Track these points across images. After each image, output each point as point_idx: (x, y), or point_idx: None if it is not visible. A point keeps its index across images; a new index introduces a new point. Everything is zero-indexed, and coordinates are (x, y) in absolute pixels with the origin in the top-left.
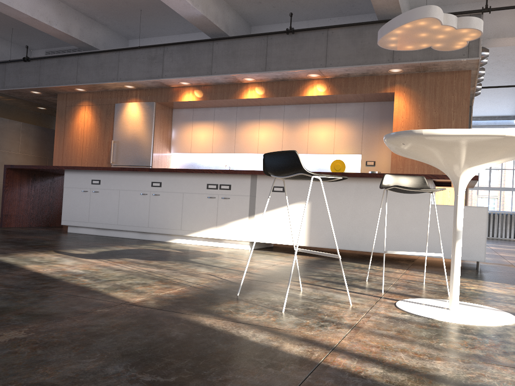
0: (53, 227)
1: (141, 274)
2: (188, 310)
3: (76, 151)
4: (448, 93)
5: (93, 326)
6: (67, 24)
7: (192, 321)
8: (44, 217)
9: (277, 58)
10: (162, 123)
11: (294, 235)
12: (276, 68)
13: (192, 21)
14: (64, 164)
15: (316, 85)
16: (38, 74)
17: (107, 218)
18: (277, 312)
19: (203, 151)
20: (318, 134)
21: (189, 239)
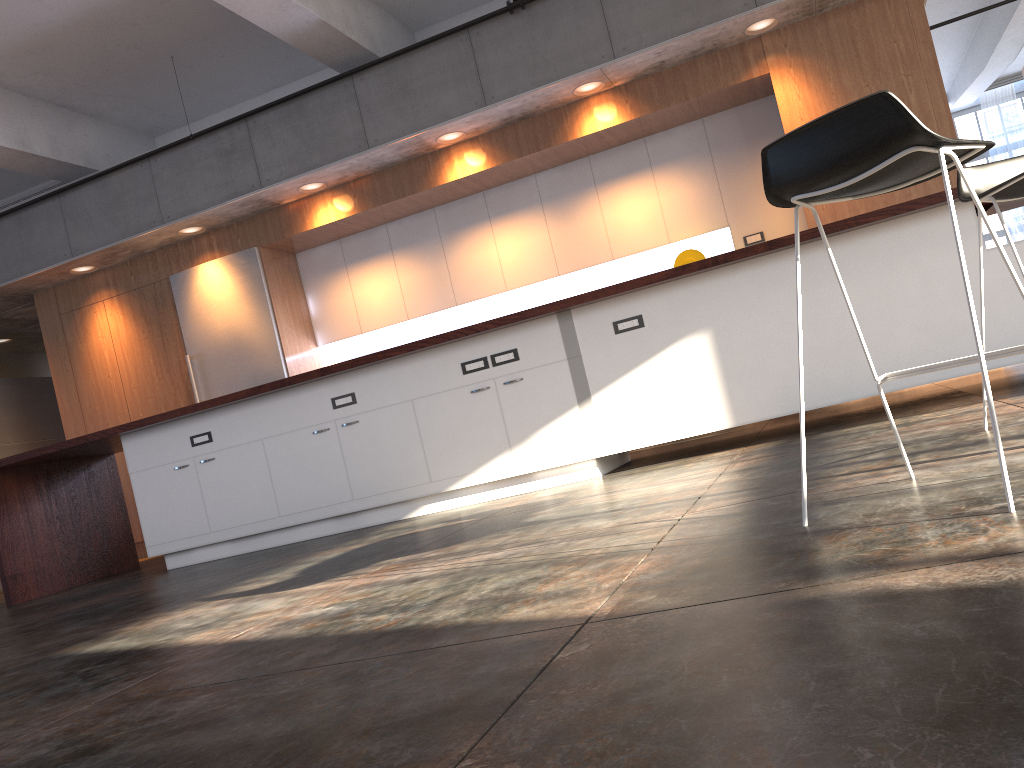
0: (123, 573)
1: (481, 569)
2: (784, 581)
3: (111, 403)
4: (883, 41)
5: (641, 690)
6: (18, 130)
7: (869, 594)
8: (95, 558)
9: (504, 71)
10: (283, 288)
11: (695, 414)
12: (507, 92)
13: (298, 43)
14: None
15: (597, 108)
16: None
17: (253, 509)
18: (1001, 516)
19: (389, 321)
20: (624, 212)
21: (455, 498)
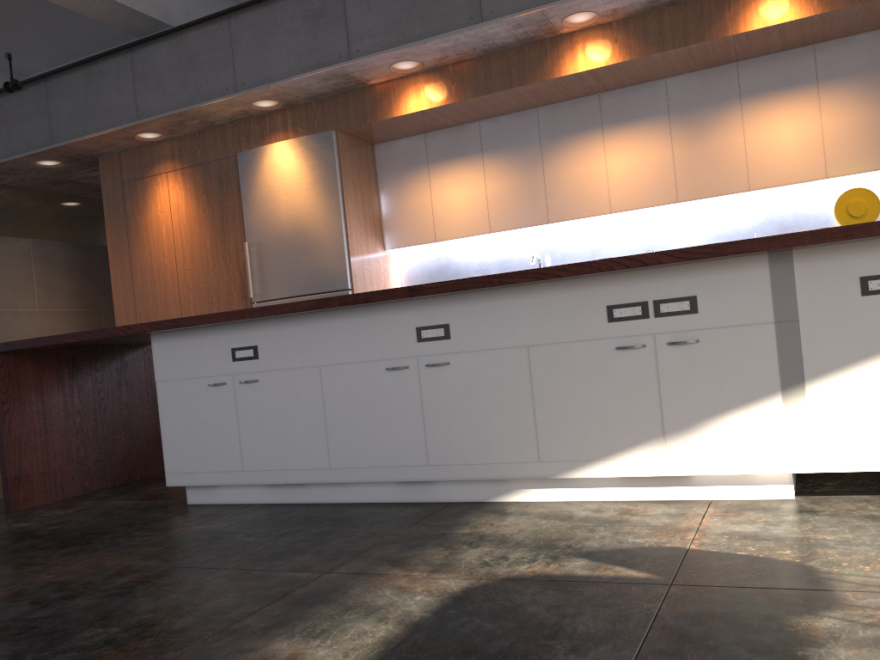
0: (144, 483)
1: None
2: None
3: (163, 283)
4: None
5: None
6: None
7: None
8: (117, 460)
9: None
10: (357, 181)
11: None
12: None
13: None
14: (141, 317)
15: None
16: (47, 116)
17: (297, 453)
18: None
19: (468, 232)
20: (772, 135)
21: (568, 488)
